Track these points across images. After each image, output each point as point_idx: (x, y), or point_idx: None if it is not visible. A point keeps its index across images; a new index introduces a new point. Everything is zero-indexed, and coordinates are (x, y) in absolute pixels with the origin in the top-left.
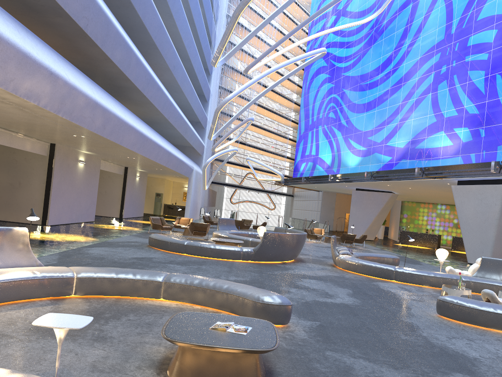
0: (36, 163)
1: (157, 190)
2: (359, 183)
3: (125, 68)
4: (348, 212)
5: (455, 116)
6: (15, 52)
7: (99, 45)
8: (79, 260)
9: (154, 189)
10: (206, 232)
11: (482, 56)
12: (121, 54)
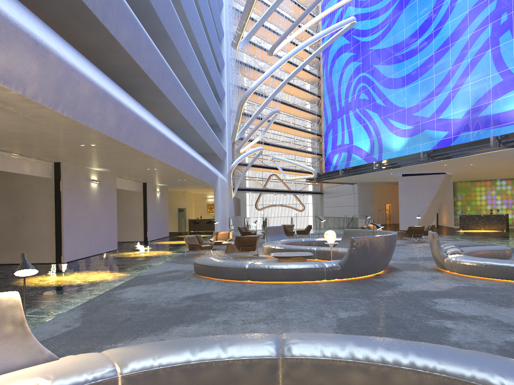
0: (40, 189)
1: (178, 205)
2: (409, 167)
3: (134, 53)
4: (388, 202)
5: None
6: None
7: (100, 18)
8: (112, 314)
9: (176, 205)
10: (255, 247)
11: None
12: (129, 32)
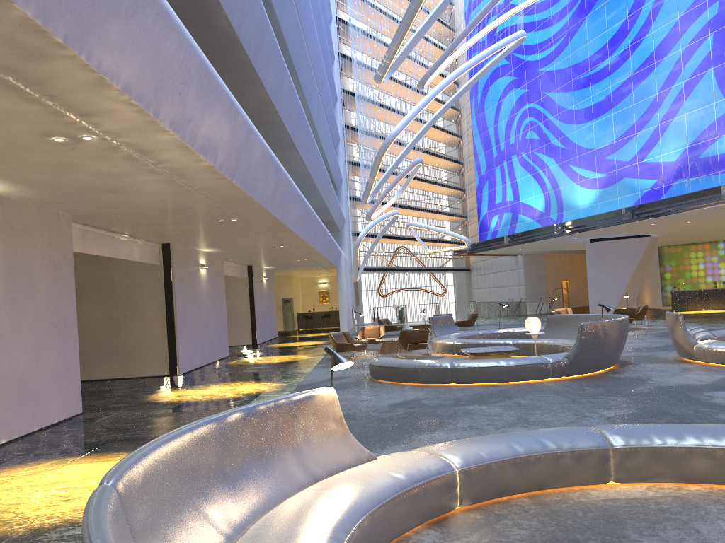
0: (145, 279)
1: (283, 295)
2: (602, 229)
3: (276, 98)
4: (564, 279)
5: None
6: (198, 63)
7: (252, 60)
8: None
9: (279, 294)
10: (427, 343)
11: None
12: (274, 74)
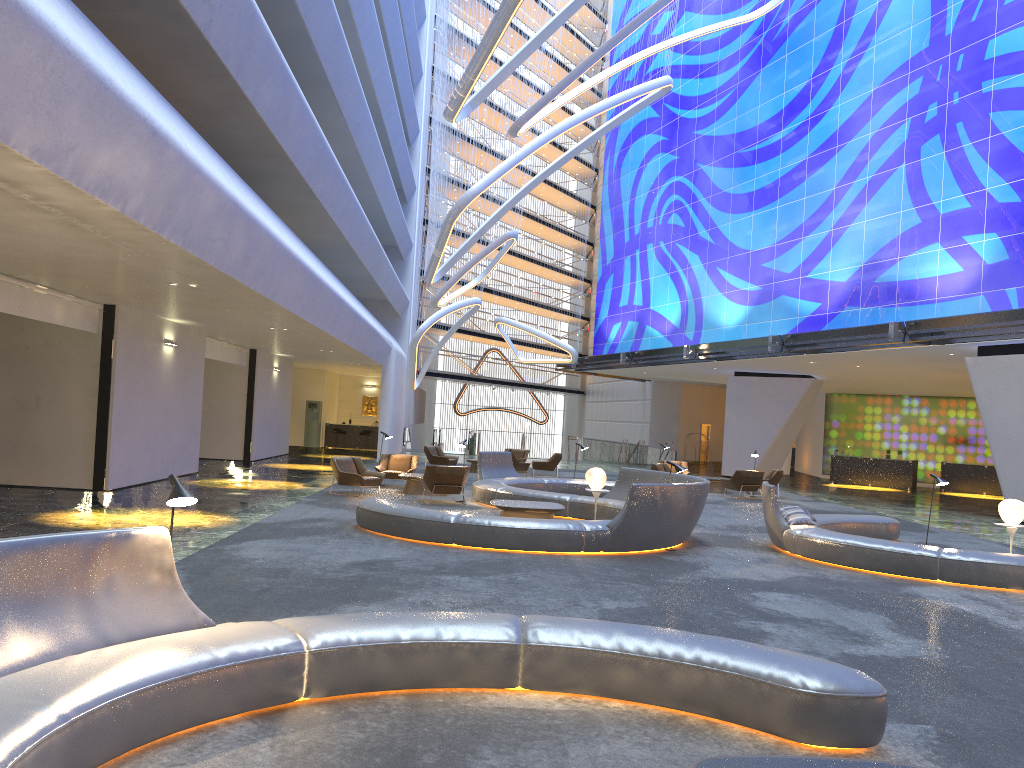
0: (73, 351)
1: (309, 396)
2: (747, 361)
3: (278, 126)
4: (706, 421)
5: (965, 210)
6: (83, 76)
7: (232, 71)
8: (237, 581)
9: (303, 394)
10: (461, 487)
11: (1021, 79)
12: (273, 93)
